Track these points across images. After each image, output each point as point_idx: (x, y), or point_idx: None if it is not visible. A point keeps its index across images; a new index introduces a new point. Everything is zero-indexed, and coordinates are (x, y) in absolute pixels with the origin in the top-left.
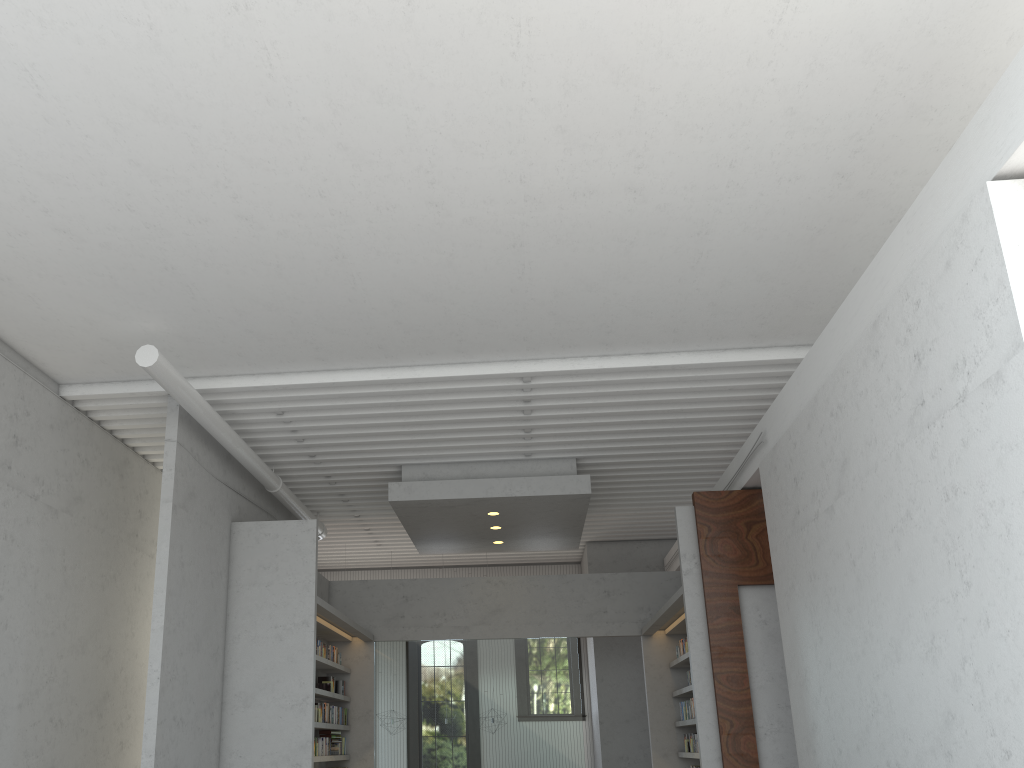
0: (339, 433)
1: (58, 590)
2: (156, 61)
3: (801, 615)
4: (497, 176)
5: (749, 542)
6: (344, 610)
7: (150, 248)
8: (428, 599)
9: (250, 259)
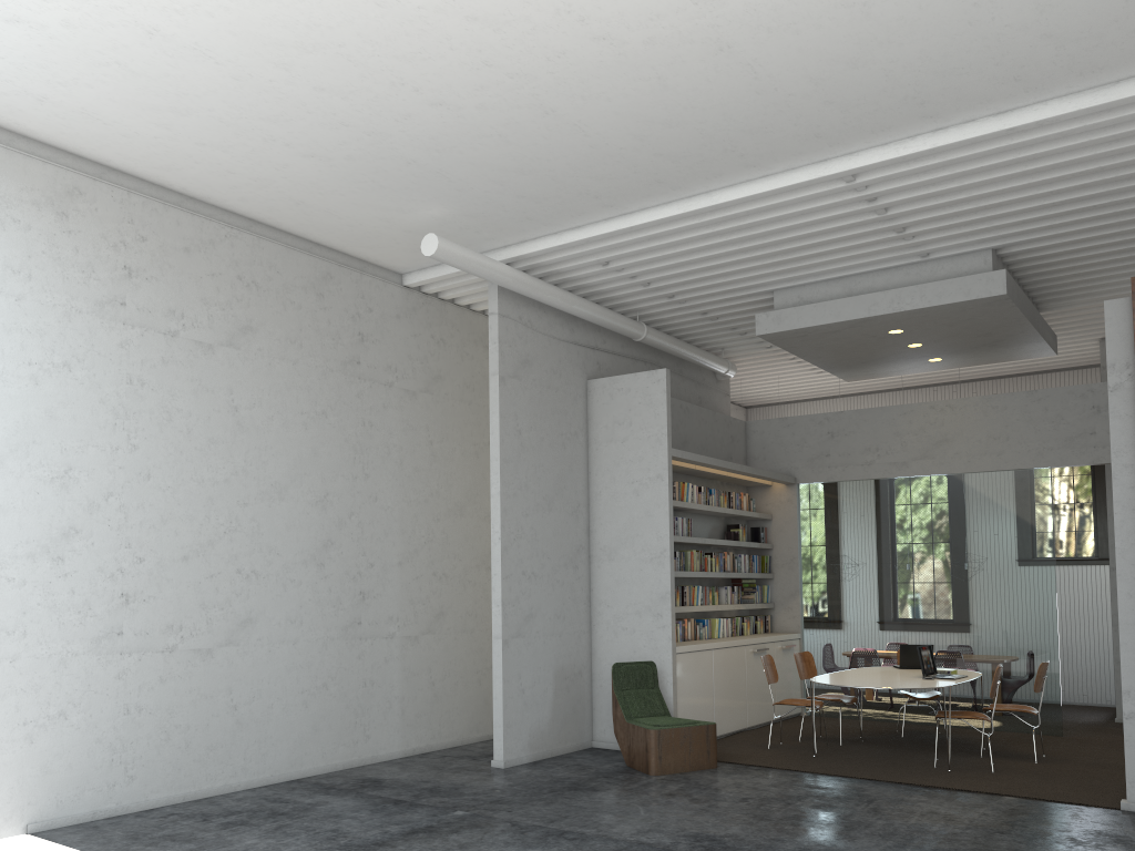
0: (678, 272)
1: (426, 463)
2: (273, 8)
3: None
4: None
5: None
6: (762, 452)
7: (384, 151)
8: (857, 434)
9: (471, 136)
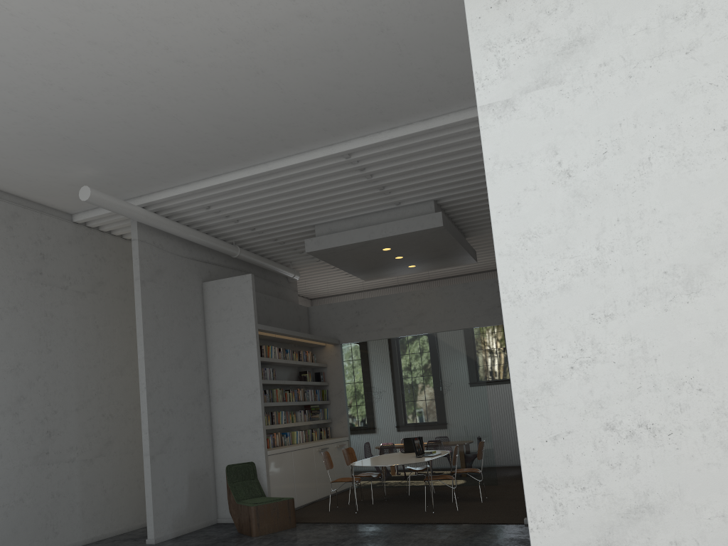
0: (254, 213)
1: (94, 340)
2: None
3: None
4: (203, 33)
5: None
6: (319, 325)
7: (45, 129)
8: (373, 312)
9: (105, 122)
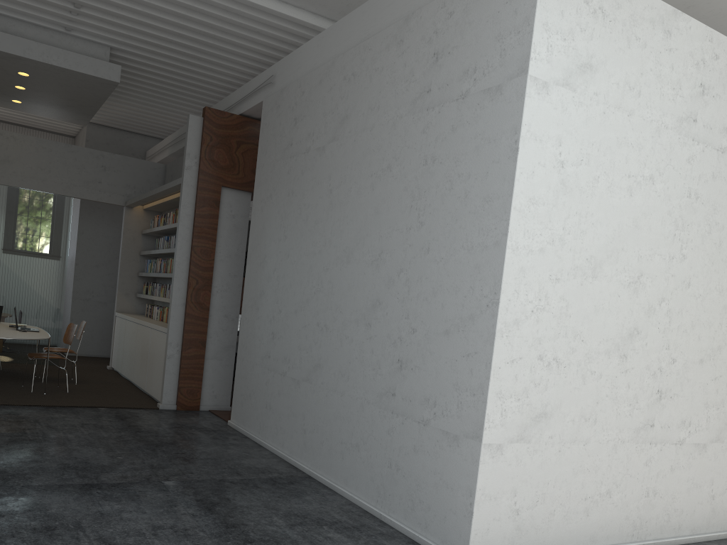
0: None
1: None
2: None
3: (272, 218)
4: None
5: (236, 157)
6: None
7: None
8: None
9: None
